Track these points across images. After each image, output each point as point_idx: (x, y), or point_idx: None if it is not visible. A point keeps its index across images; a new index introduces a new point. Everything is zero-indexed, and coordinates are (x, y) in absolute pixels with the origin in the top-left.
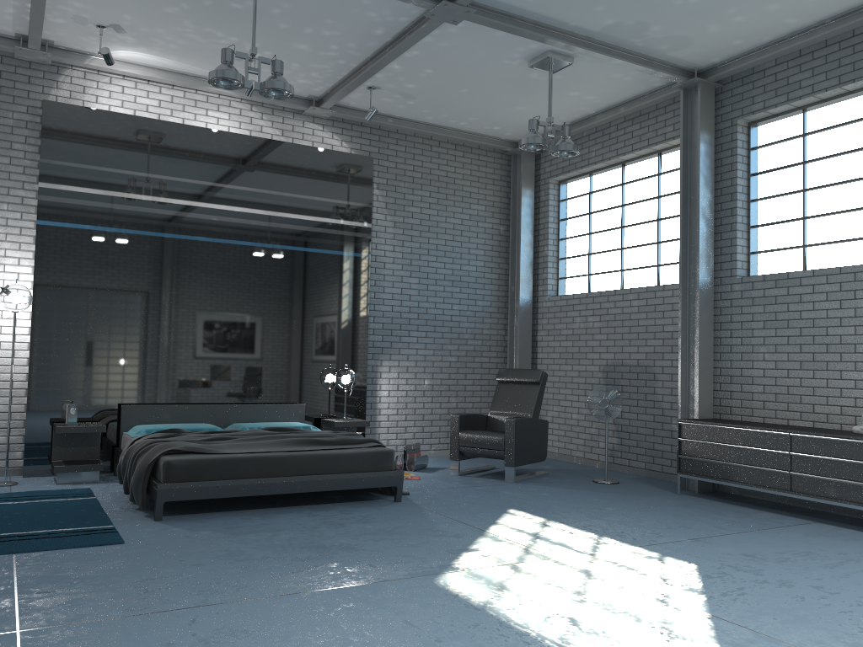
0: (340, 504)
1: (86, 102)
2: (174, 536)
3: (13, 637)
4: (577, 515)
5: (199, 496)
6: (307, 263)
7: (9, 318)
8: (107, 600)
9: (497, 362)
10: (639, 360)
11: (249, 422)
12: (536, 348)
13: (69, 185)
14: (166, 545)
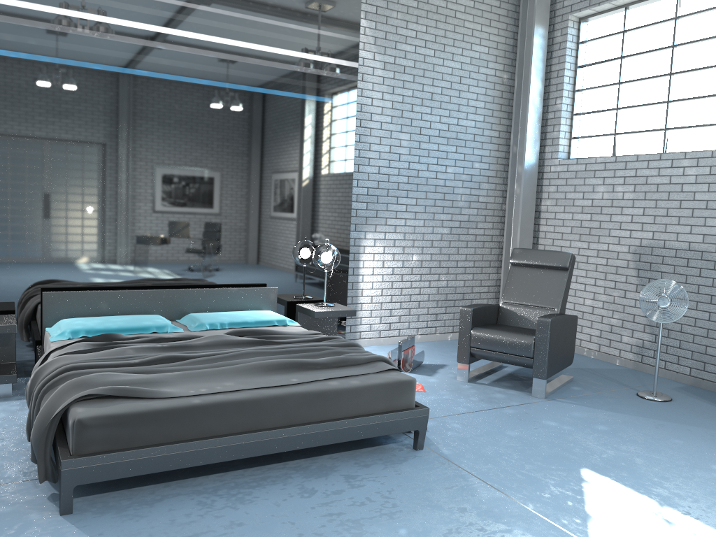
0: (340, 456)
1: None
2: None
3: None
4: (689, 487)
5: (131, 472)
6: (279, 110)
7: None
8: None
9: (492, 235)
10: (691, 244)
11: (208, 311)
12: (538, 219)
13: None
14: None
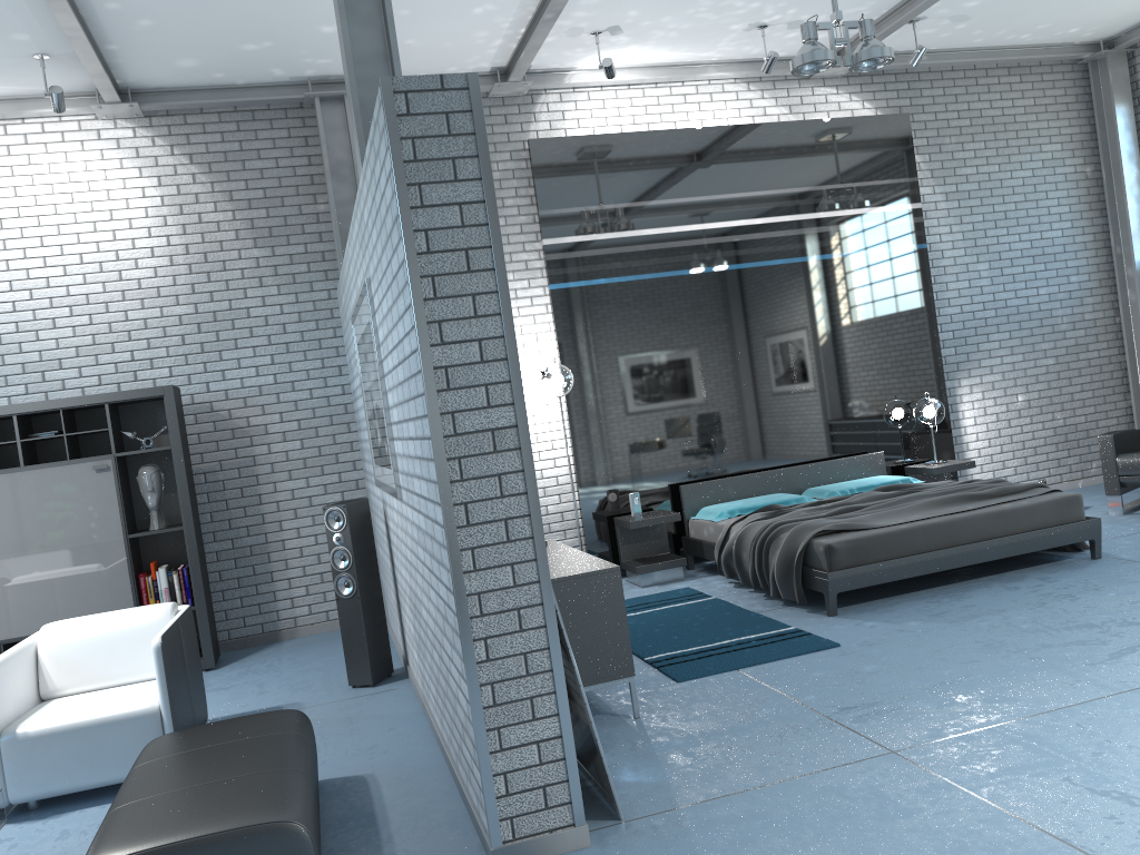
0: (1023, 570)
1: (568, 130)
2: (883, 631)
3: (899, 758)
4: None
5: (872, 582)
6: (851, 271)
7: (540, 405)
8: (934, 711)
9: (1110, 355)
10: None
11: (822, 484)
12: None
13: (574, 236)
14: (893, 643)
